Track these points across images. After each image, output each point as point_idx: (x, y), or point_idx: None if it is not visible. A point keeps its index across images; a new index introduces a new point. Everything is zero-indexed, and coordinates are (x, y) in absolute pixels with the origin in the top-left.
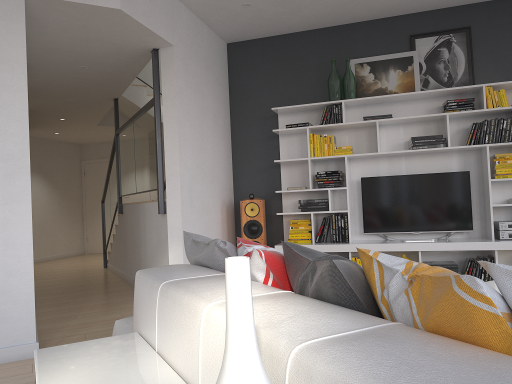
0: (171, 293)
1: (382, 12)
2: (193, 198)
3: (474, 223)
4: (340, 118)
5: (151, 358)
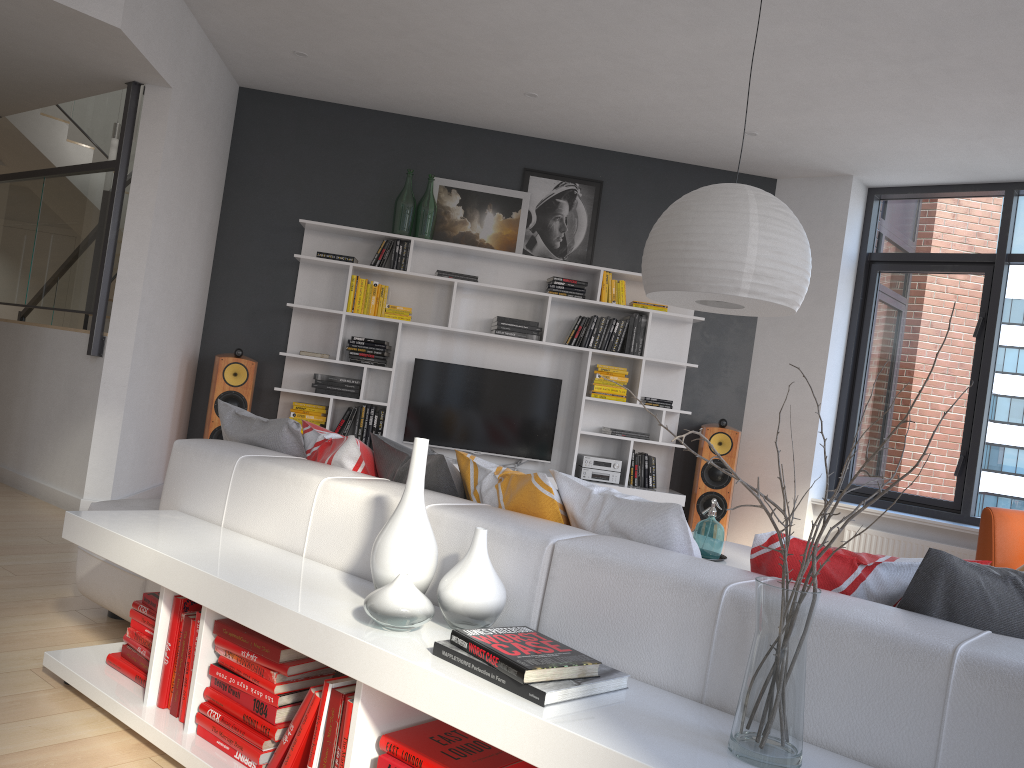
0: (261, 467)
1: (494, 124)
2: (150, 339)
3: (554, 452)
4: (403, 262)
5: (225, 531)
